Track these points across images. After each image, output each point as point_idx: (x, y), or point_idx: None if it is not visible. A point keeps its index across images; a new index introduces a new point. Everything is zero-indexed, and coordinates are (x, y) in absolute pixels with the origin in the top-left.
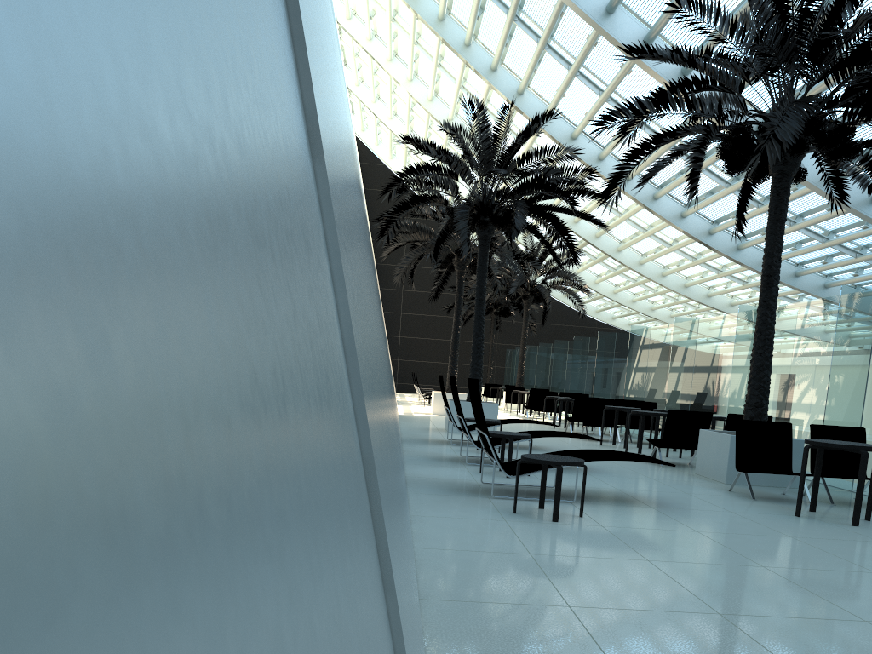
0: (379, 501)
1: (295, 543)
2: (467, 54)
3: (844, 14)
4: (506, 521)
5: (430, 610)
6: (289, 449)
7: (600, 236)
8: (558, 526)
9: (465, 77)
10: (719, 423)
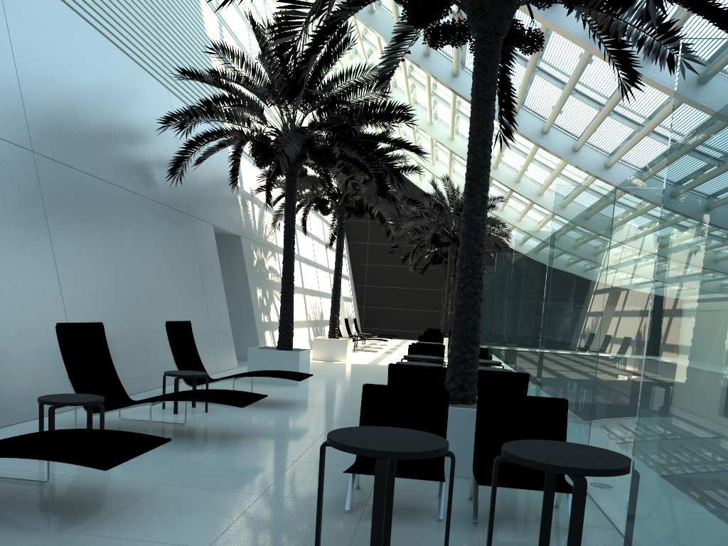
0: None
1: None
2: None
3: None
4: None
5: None
6: None
7: (519, 180)
8: None
9: (365, 27)
10: None
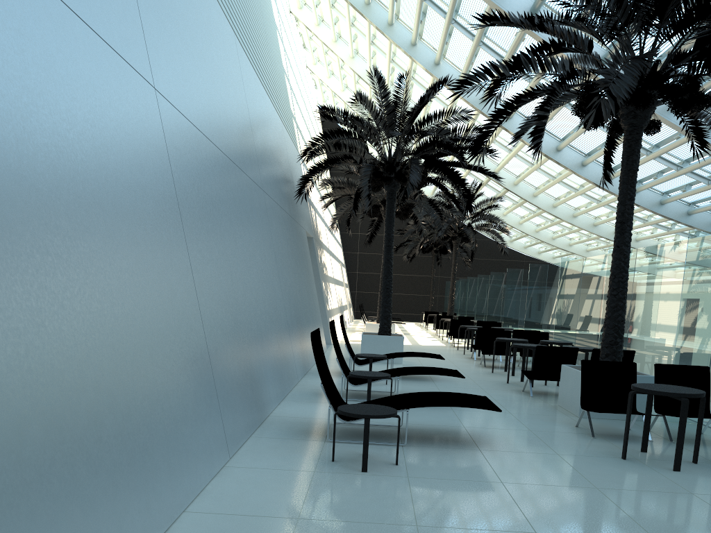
0: None
1: None
2: (391, 32)
3: None
4: (314, 472)
5: None
6: None
7: (518, 184)
8: (361, 478)
9: (394, 52)
10: None
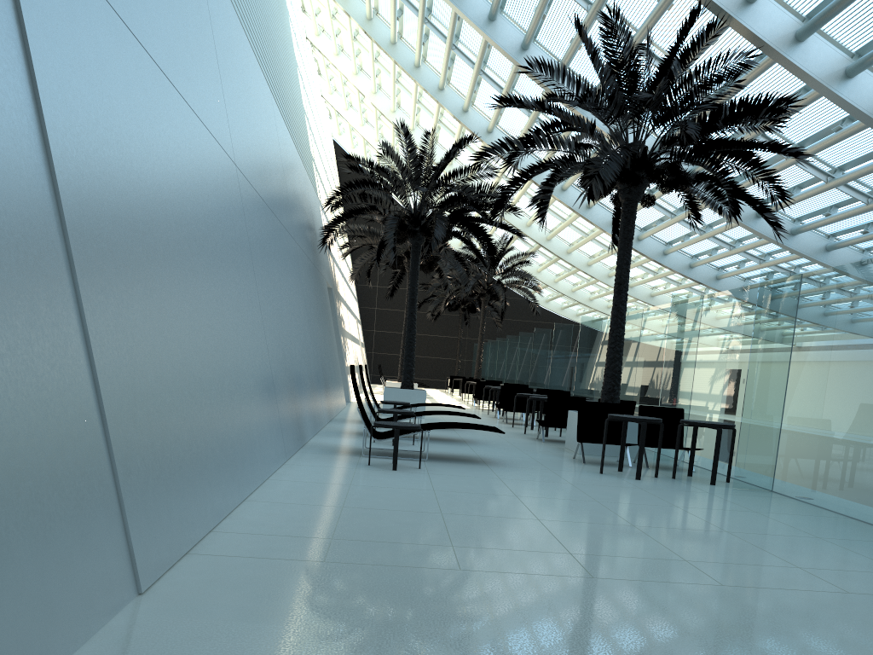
0: (100, 394)
1: (1, 370)
2: (417, 74)
3: (675, 71)
4: (356, 469)
5: (246, 505)
6: (4, 355)
7: (551, 239)
8: (393, 472)
9: (421, 92)
10: None
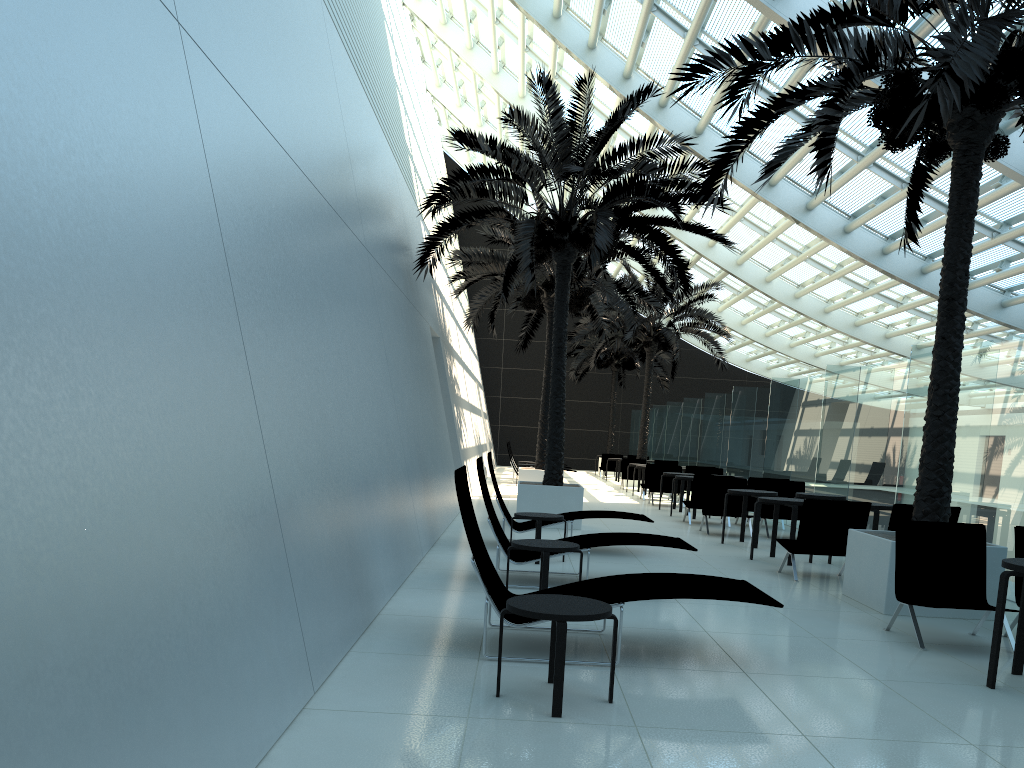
0: None
1: None
2: (557, 28)
3: None
4: (468, 719)
5: None
6: None
7: (743, 263)
8: (554, 730)
9: (560, 62)
10: (887, 513)
